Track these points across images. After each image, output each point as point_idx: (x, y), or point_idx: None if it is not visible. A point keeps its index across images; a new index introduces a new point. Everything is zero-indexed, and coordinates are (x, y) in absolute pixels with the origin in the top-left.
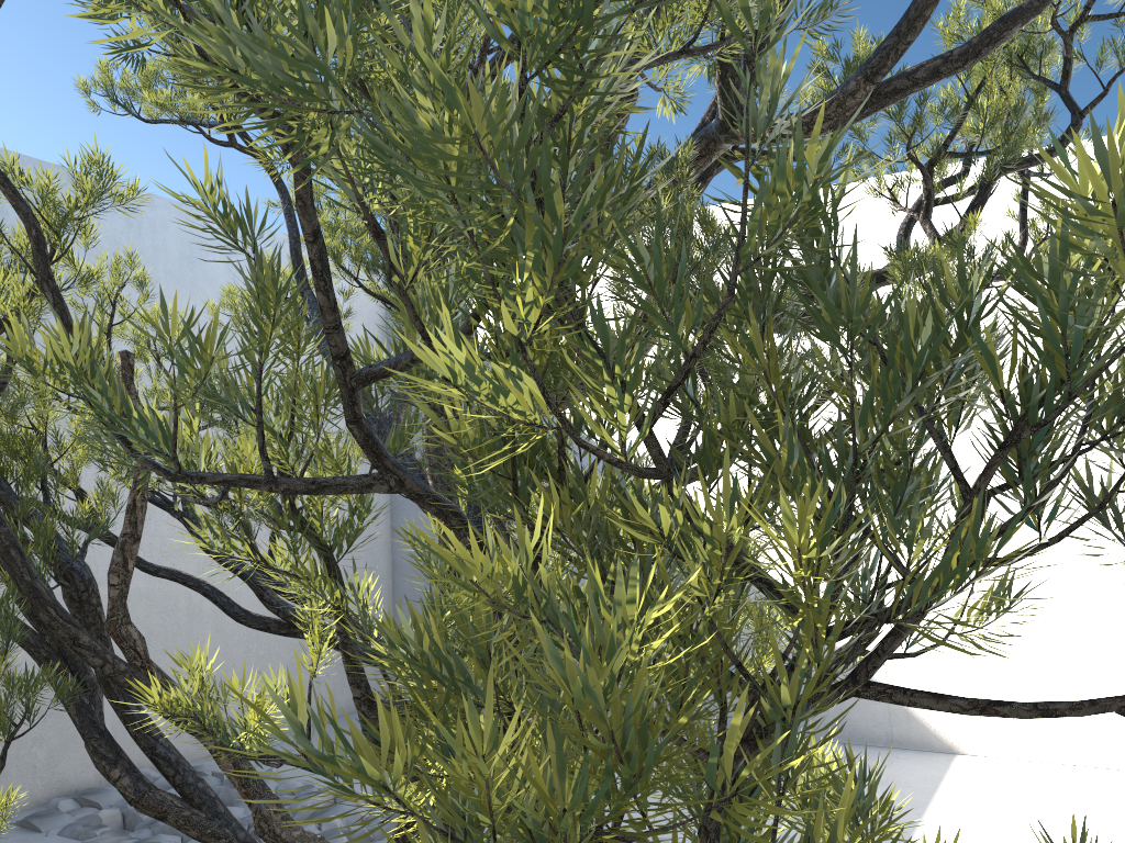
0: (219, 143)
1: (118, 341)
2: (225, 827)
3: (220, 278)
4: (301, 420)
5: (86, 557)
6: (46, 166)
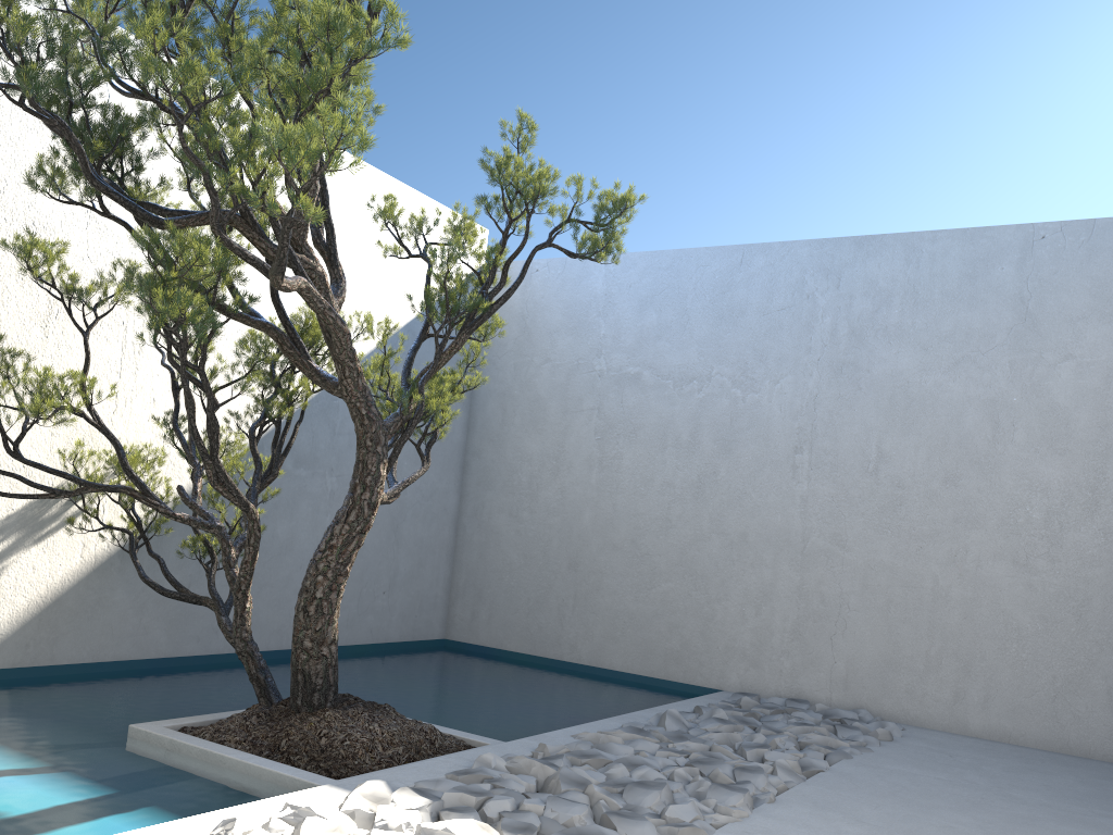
0: (405, 258)
1: (886, 359)
2: (246, 519)
3: (1007, 284)
4: (2, 360)
5: (838, 528)
6: (839, 240)
